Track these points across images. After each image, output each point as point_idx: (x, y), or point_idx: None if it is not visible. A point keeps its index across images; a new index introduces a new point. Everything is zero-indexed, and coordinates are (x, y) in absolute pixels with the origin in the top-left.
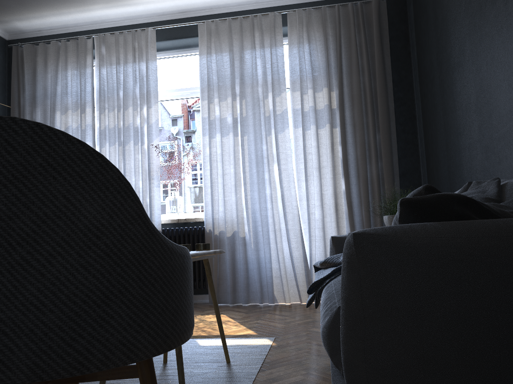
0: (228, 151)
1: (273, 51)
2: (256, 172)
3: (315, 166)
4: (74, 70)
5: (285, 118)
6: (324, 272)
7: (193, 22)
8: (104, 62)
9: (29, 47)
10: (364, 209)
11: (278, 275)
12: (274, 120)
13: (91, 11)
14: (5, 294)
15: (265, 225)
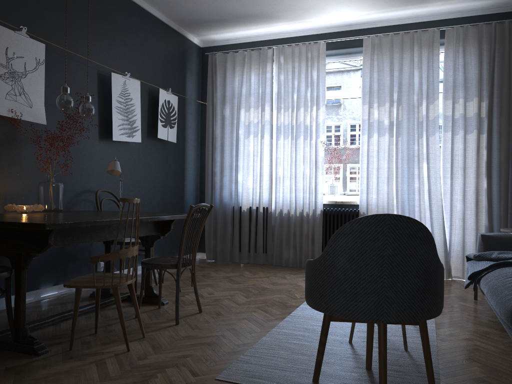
0: (383, 149)
1: (430, 64)
2: (407, 168)
3: (460, 166)
4: (256, 76)
5: (436, 123)
6: (477, 263)
7: (359, 37)
8: (281, 69)
9: (221, 55)
10: (503, 206)
11: None
12: (427, 125)
13: (273, 27)
14: (388, 286)
15: (412, 212)
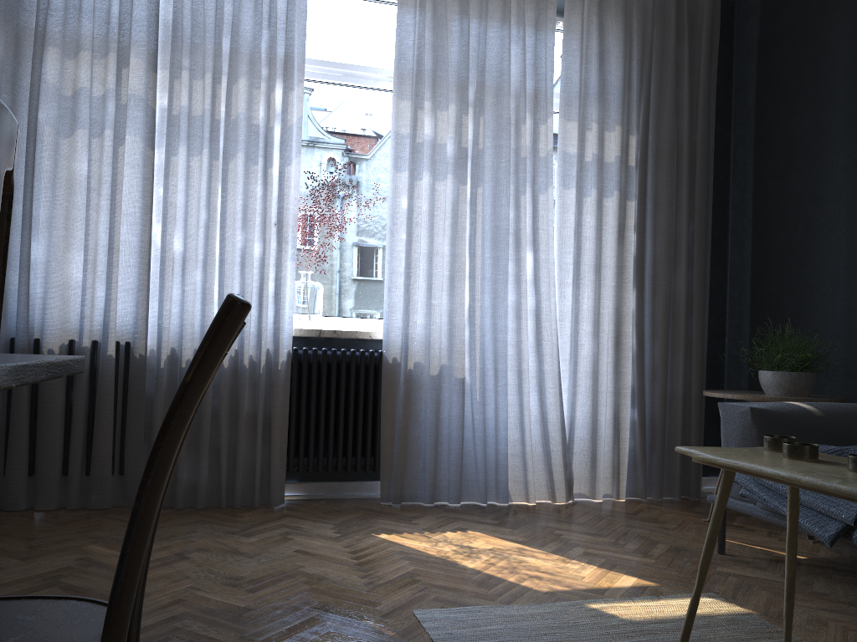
0: (444, 211)
1: (543, 36)
2: (491, 258)
3: (590, 262)
4: None
5: (549, 166)
6: None
7: None
8: None
9: None
10: (662, 347)
11: (517, 452)
12: (535, 167)
13: None
14: None
15: (504, 359)
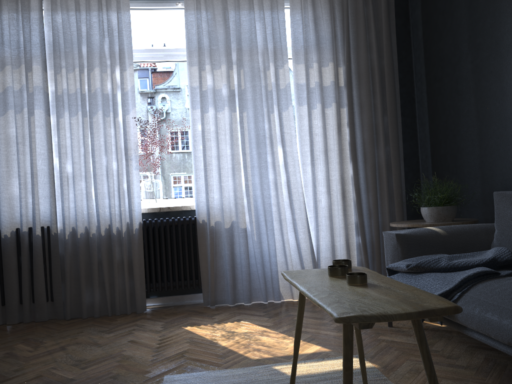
0: (224, 129)
1: (275, 15)
2: (257, 154)
3: (321, 149)
4: (13, 13)
5: (288, 93)
6: (419, 278)
7: None
8: (57, 6)
9: None
10: (373, 196)
11: (284, 269)
12: (278, 96)
13: None
14: None
15: (269, 214)
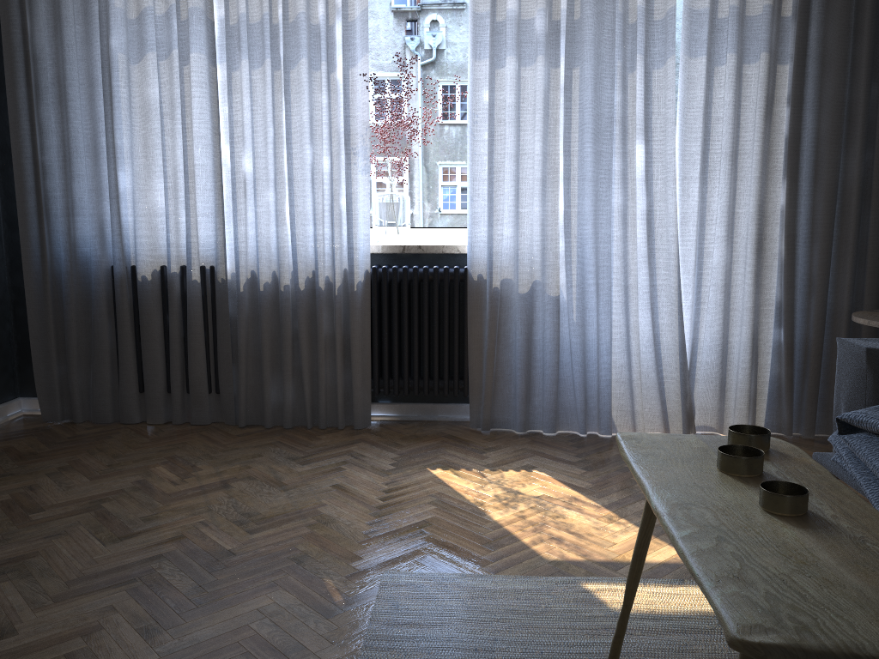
0: (532, 102)
1: None
2: (593, 154)
3: (724, 149)
4: None
5: (669, 31)
6: None
7: None
8: None
9: None
10: (821, 253)
11: (624, 378)
12: (647, 35)
13: None
14: None
15: (606, 274)
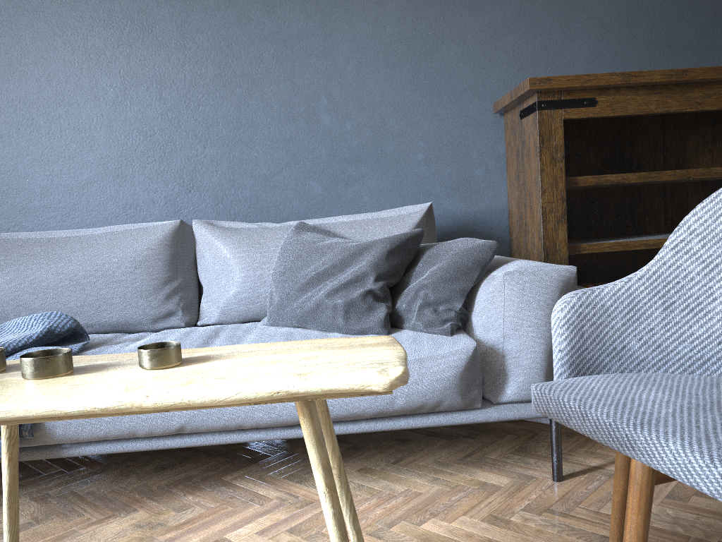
0: None
1: None
2: None
3: None
4: None
5: None
6: None
7: None
8: None
9: None
10: None
11: None
12: None
13: None
14: None
15: None
